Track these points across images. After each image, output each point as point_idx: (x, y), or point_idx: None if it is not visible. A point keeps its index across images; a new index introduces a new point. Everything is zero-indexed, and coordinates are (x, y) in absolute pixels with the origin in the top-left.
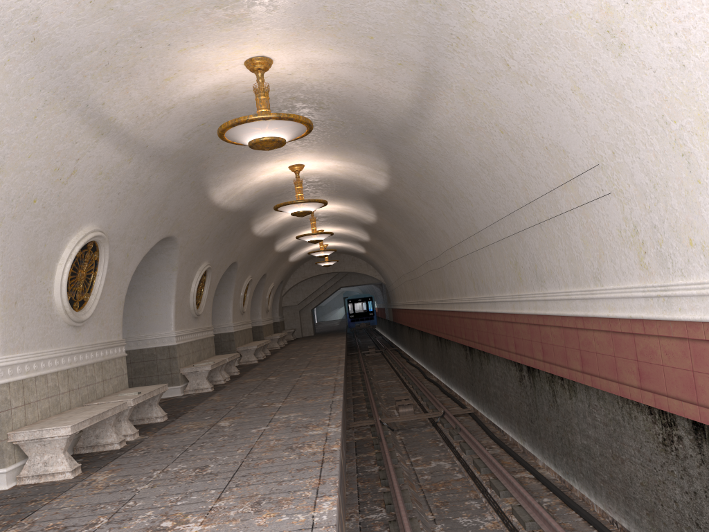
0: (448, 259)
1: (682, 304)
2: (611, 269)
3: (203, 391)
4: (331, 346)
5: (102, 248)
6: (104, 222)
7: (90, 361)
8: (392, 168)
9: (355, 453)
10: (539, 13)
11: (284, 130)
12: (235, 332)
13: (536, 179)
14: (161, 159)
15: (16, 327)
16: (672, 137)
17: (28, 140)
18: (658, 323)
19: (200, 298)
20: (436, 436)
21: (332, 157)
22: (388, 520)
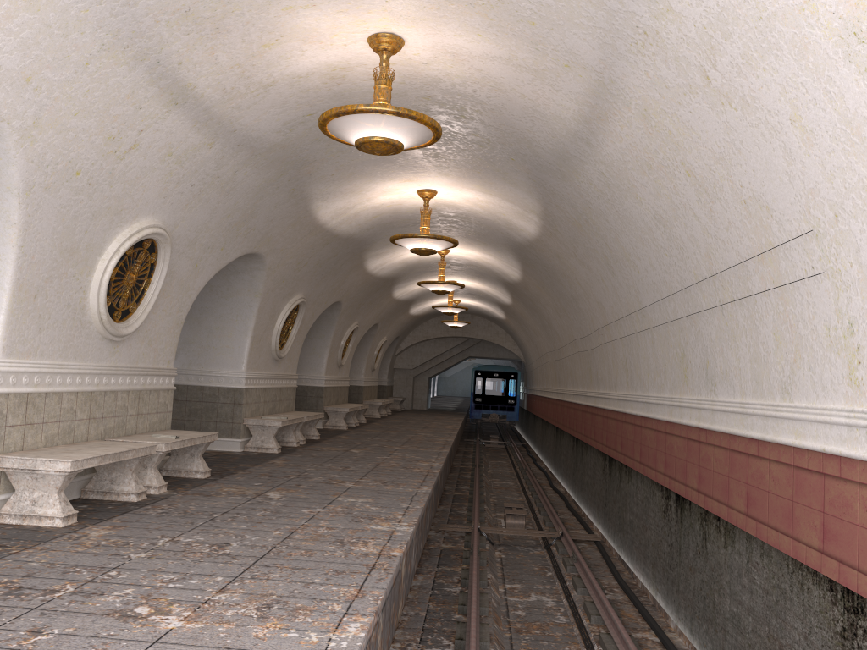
0: (600, 340)
1: None
2: (807, 380)
3: (267, 451)
4: (442, 425)
5: (162, 250)
6: (170, 218)
7: (124, 387)
8: (545, 211)
9: (437, 564)
10: (759, 2)
11: (403, 131)
12: (325, 387)
13: (725, 244)
14: (252, 152)
15: (31, 327)
16: None
17: (75, 92)
18: (862, 465)
19: (286, 337)
20: (546, 562)
21: (473, 186)
22: None
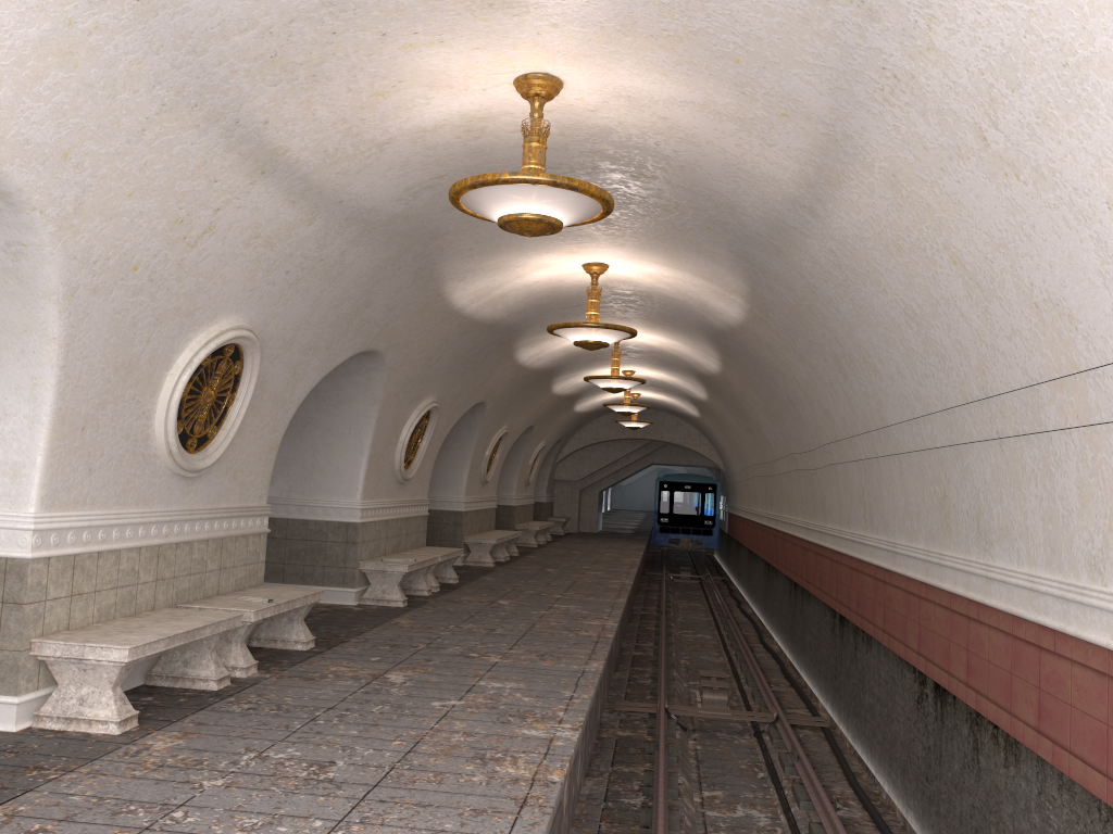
0: (828, 458)
1: None
2: None
3: (389, 605)
4: (617, 558)
5: (249, 357)
6: (259, 315)
7: (202, 535)
8: (753, 292)
9: (611, 761)
10: (1064, 43)
11: (562, 206)
12: (466, 511)
13: (1006, 357)
14: (365, 226)
15: (77, 469)
16: None
17: (128, 167)
18: None
19: (414, 452)
20: (756, 756)
21: (656, 259)
22: None
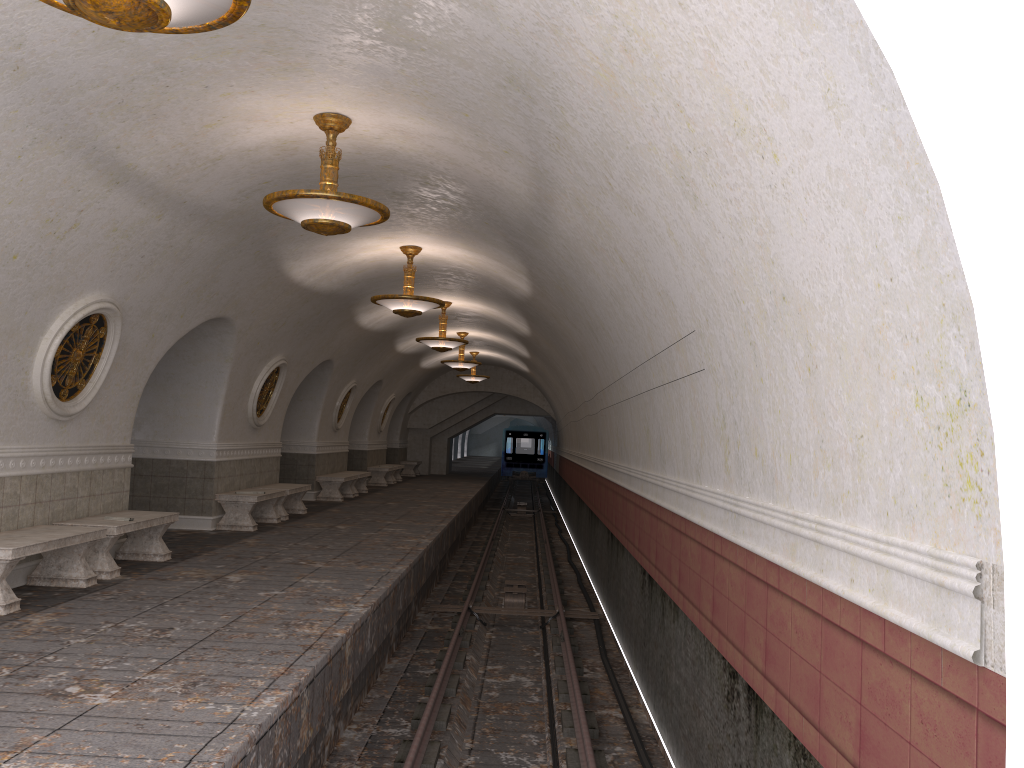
0: (601, 405)
1: (745, 526)
2: (707, 465)
3: (241, 529)
4: (454, 494)
5: (112, 324)
6: (119, 290)
7: (74, 467)
8: (530, 272)
9: (417, 646)
10: (623, 135)
11: (348, 214)
12: (318, 454)
13: (656, 328)
14: (207, 220)
15: None
16: (743, 319)
17: (8, 183)
18: (730, 544)
19: (266, 402)
20: (538, 642)
21: (457, 244)
22: (407, 739)
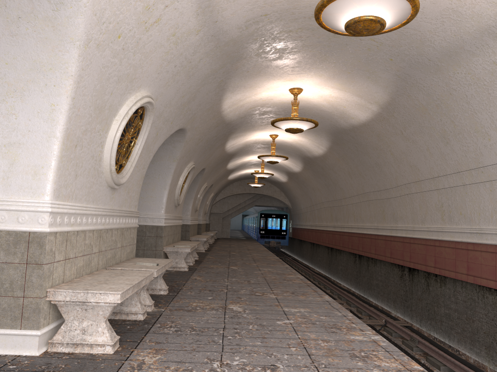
0: (404, 191)
1: None
2: None
3: (180, 270)
4: (255, 248)
5: (148, 117)
6: (155, 92)
7: (116, 225)
8: (391, 101)
9: None
10: None
11: (394, 12)
12: (190, 224)
13: None
14: (216, 43)
15: (71, 173)
16: None
17: None
18: None
19: (181, 191)
20: None
21: (334, 85)
22: None
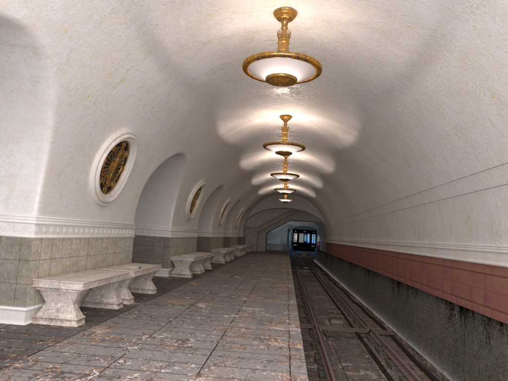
0: (392, 209)
1: None
2: None
3: (184, 276)
4: (279, 261)
5: (132, 148)
6: (137, 128)
7: (107, 235)
8: (363, 127)
9: None
10: None
11: (299, 70)
12: (212, 237)
13: None
14: (189, 87)
15: (55, 195)
16: None
17: (92, 41)
18: None
19: (193, 206)
20: (362, 348)
21: (316, 112)
22: None
